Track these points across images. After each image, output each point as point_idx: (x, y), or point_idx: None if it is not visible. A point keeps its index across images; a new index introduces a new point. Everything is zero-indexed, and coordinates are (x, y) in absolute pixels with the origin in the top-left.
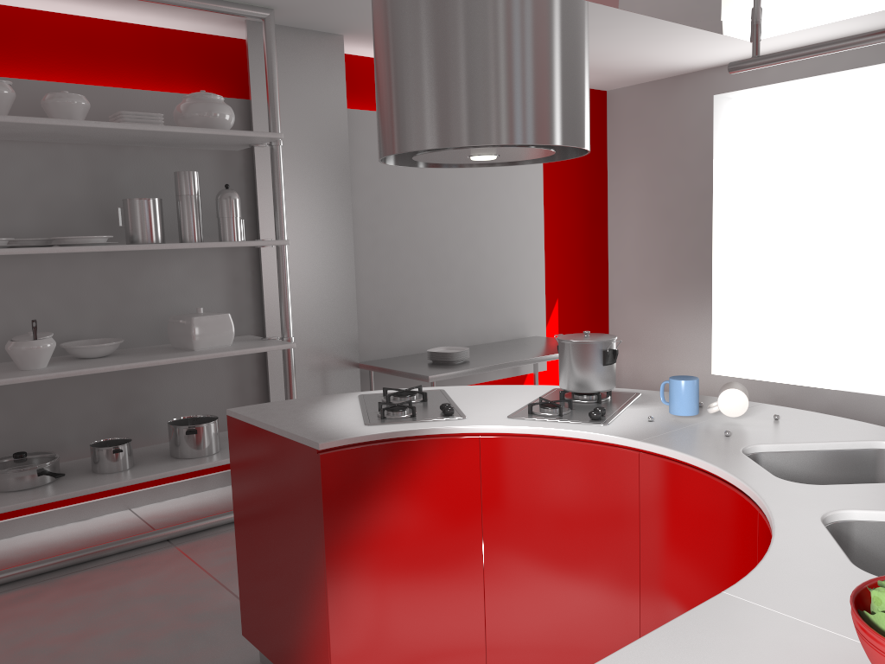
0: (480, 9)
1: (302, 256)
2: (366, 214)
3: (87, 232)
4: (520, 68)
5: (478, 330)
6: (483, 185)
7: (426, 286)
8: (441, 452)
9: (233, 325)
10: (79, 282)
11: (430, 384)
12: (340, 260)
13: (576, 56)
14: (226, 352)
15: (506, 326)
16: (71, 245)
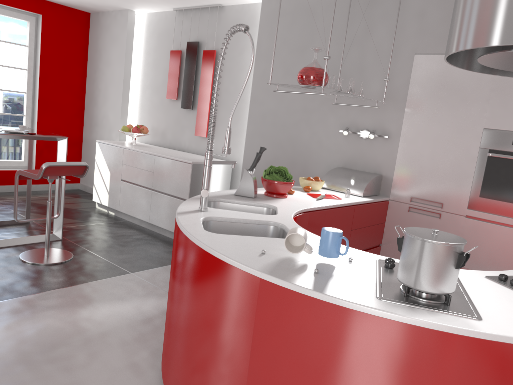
0: None
1: None
2: None
3: None
4: None
5: None
6: None
7: None
8: None
9: None
10: None
11: None
12: None
13: None
14: None
15: None
16: None
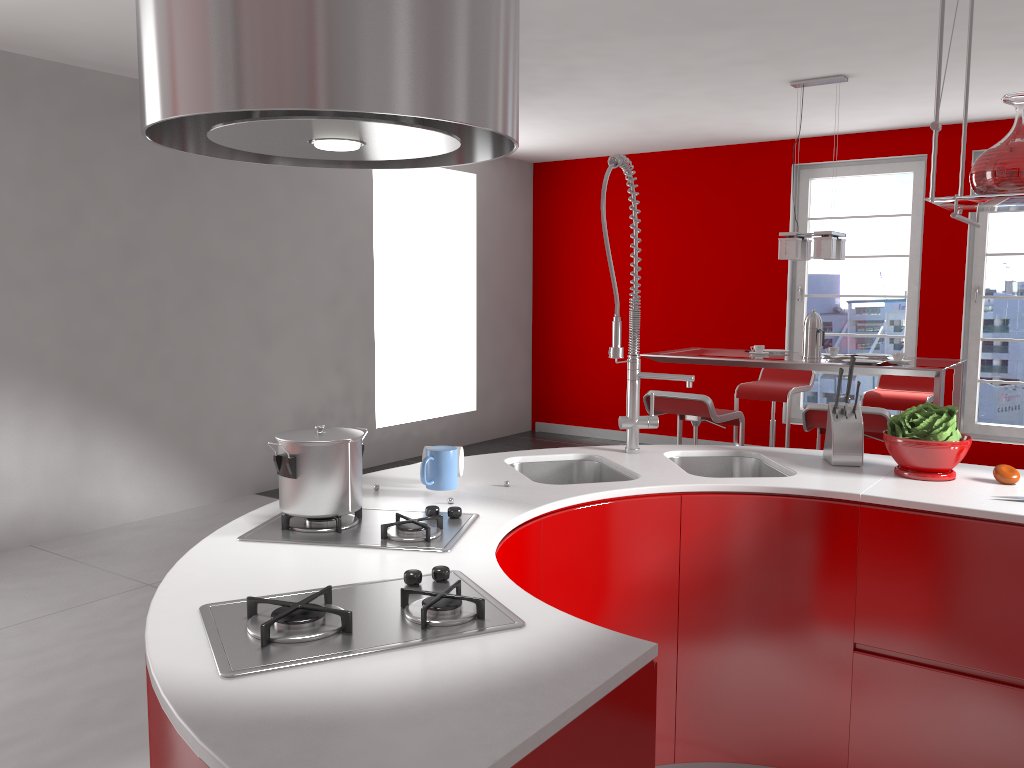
0: None
1: None
2: None
3: None
4: None
5: None
6: None
7: None
8: None
9: None
10: None
11: None
12: None
13: None
14: None
15: None
16: None
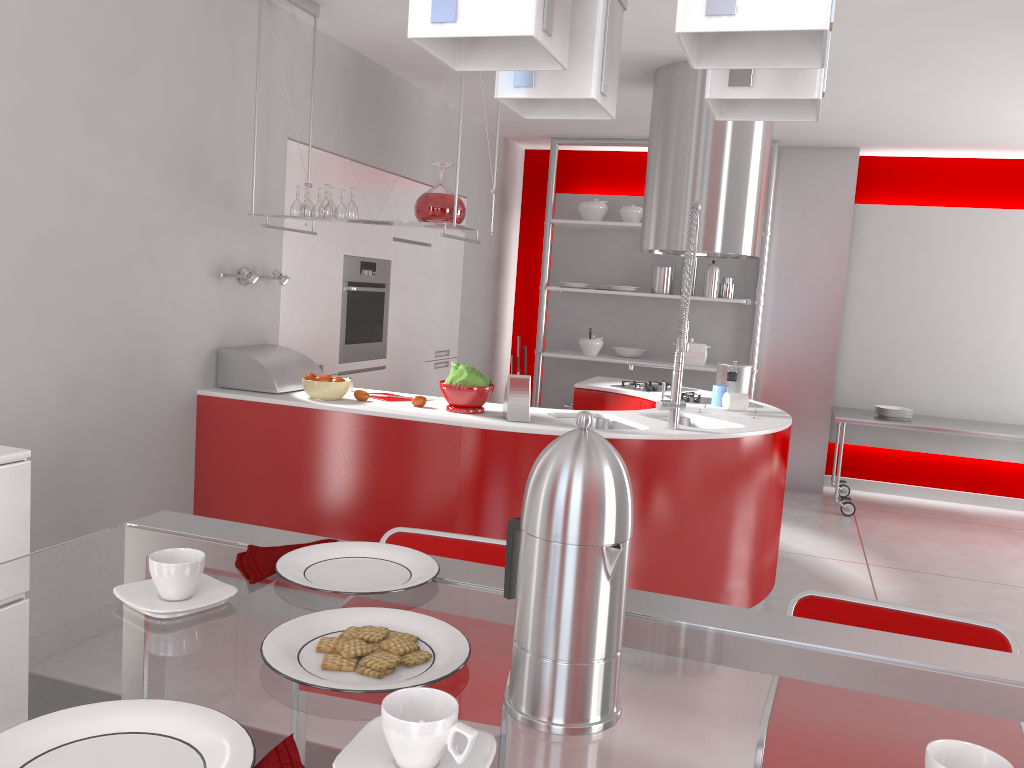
0: (658, 183)
1: (792, 315)
2: (864, 289)
3: (649, 285)
4: (671, 211)
5: (981, 408)
6: (1012, 271)
7: (921, 356)
8: (627, 404)
9: (706, 352)
10: (640, 314)
11: (912, 443)
12: (827, 322)
13: (712, 202)
14: (686, 366)
15: (1023, 411)
16: (612, 290)
